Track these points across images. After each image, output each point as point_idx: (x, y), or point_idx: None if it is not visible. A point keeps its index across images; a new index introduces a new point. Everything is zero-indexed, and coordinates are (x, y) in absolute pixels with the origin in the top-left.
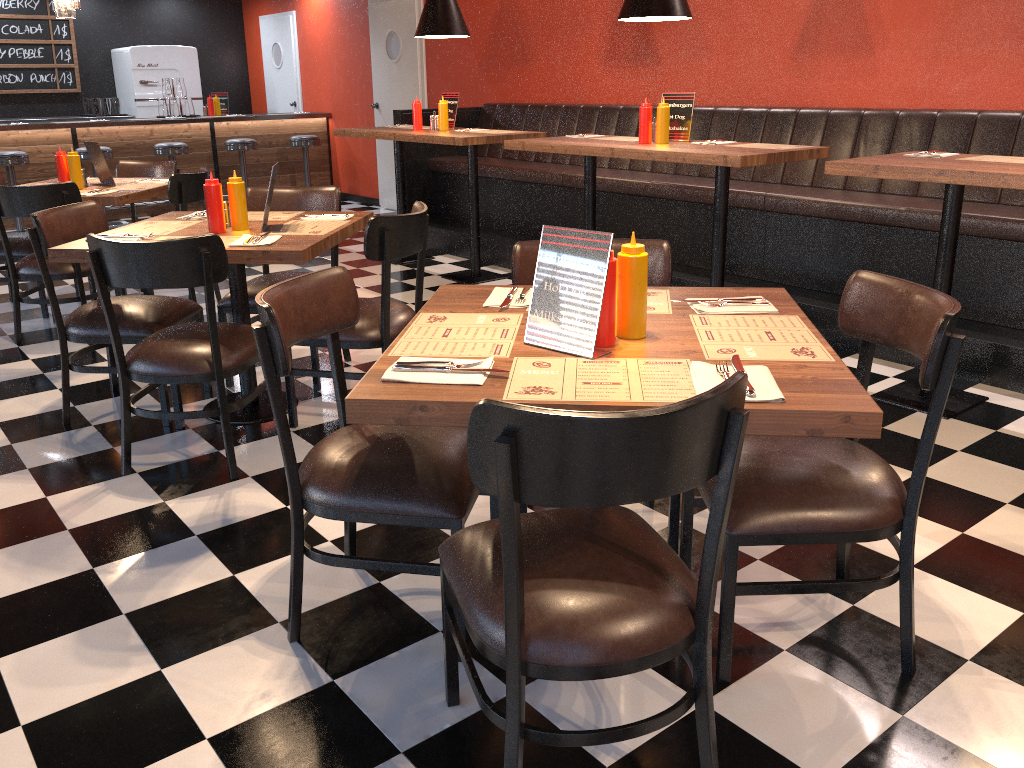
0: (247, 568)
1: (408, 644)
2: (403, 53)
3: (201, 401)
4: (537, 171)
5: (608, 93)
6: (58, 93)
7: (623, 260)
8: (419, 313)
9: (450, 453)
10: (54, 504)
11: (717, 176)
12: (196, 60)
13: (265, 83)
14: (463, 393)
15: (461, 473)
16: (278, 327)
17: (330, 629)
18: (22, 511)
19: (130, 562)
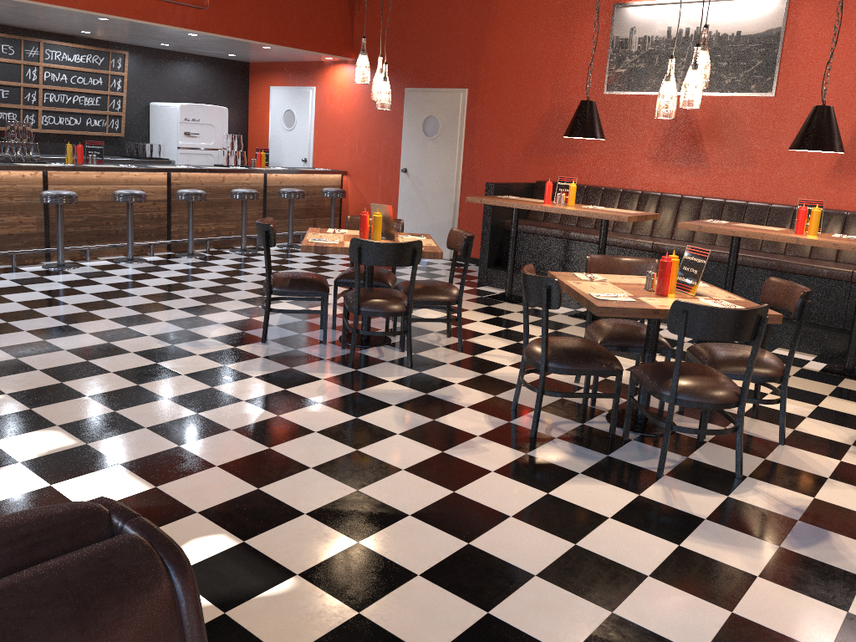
0: None
1: None
2: (441, 133)
3: (596, 418)
4: (625, 239)
5: (655, 183)
6: (105, 136)
7: None
8: None
9: None
10: (656, 500)
11: None
12: (227, 118)
13: (270, 140)
14: None
15: None
16: None
17: None
18: (645, 506)
19: (795, 541)
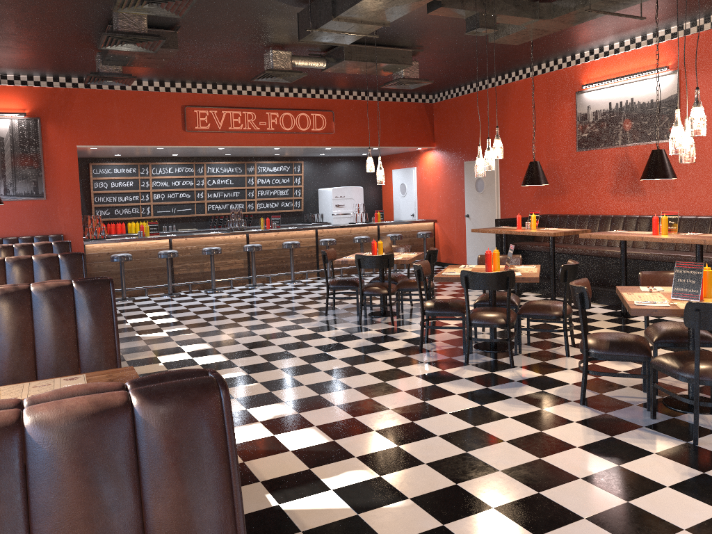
0: (545, 389)
1: (625, 407)
2: (486, 189)
3: None
4: (581, 248)
5: (614, 209)
6: (292, 211)
7: (704, 272)
8: (621, 292)
9: (638, 339)
10: (449, 372)
11: (696, 249)
12: (362, 193)
13: (393, 204)
14: (666, 307)
15: (645, 344)
16: (588, 292)
17: (593, 403)
18: (439, 373)
19: (499, 386)
